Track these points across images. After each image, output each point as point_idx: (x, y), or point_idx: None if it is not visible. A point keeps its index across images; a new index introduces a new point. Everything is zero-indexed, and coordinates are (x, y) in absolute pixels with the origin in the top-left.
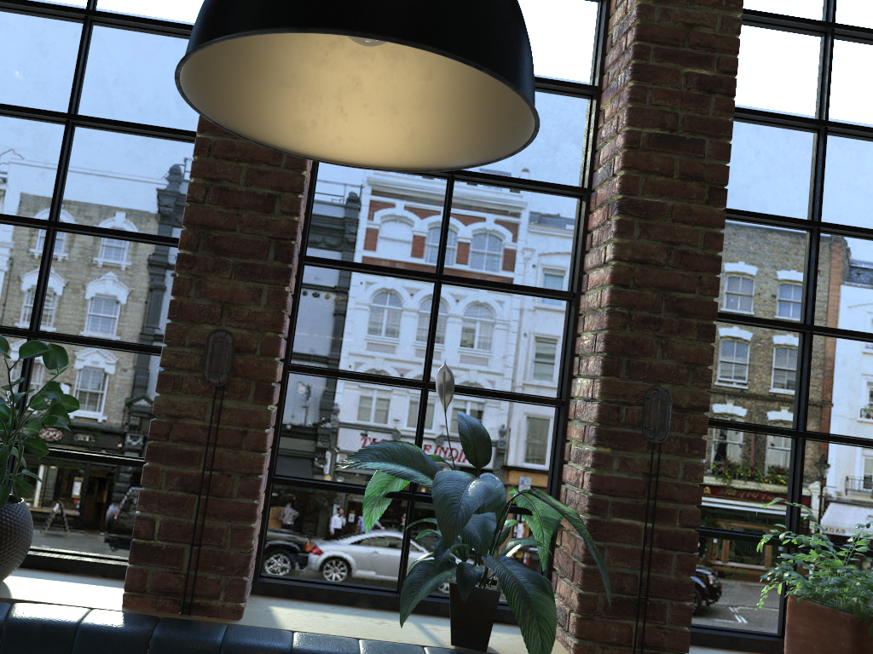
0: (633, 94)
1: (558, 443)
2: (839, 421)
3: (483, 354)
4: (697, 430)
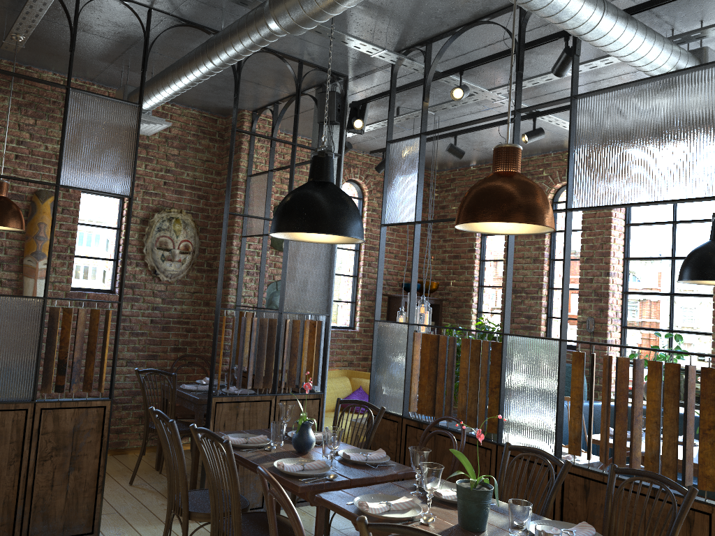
0: None
1: None
2: None
3: None
4: None
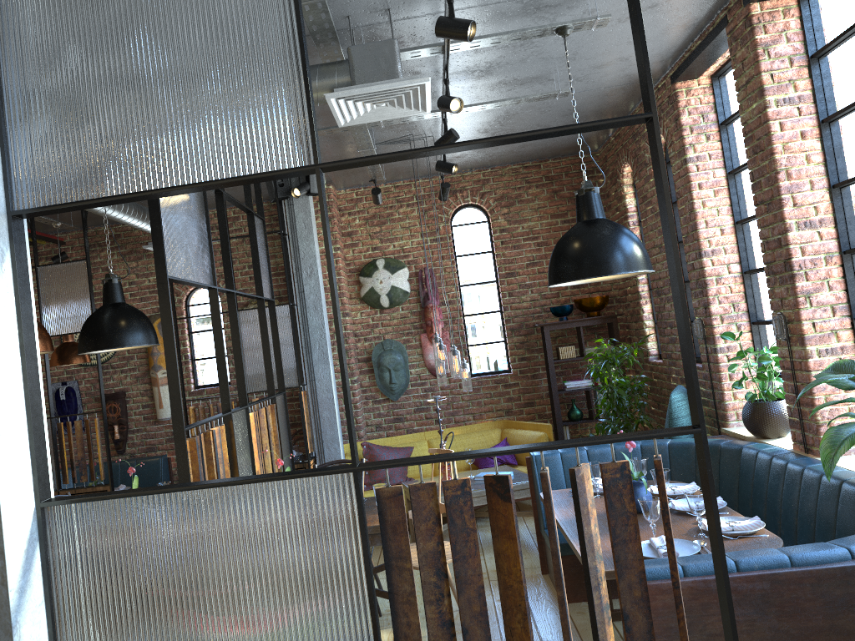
0: None
1: None
2: None
3: None
4: None
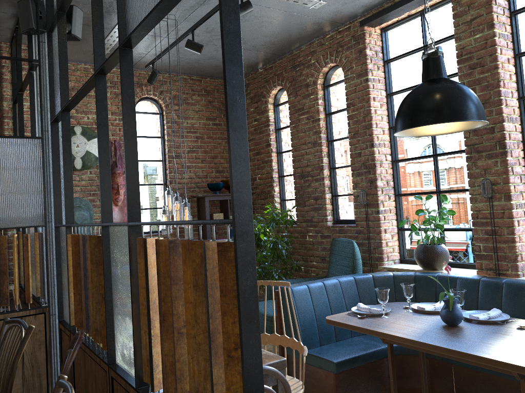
0: None
1: None
2: None
3: None
4: None
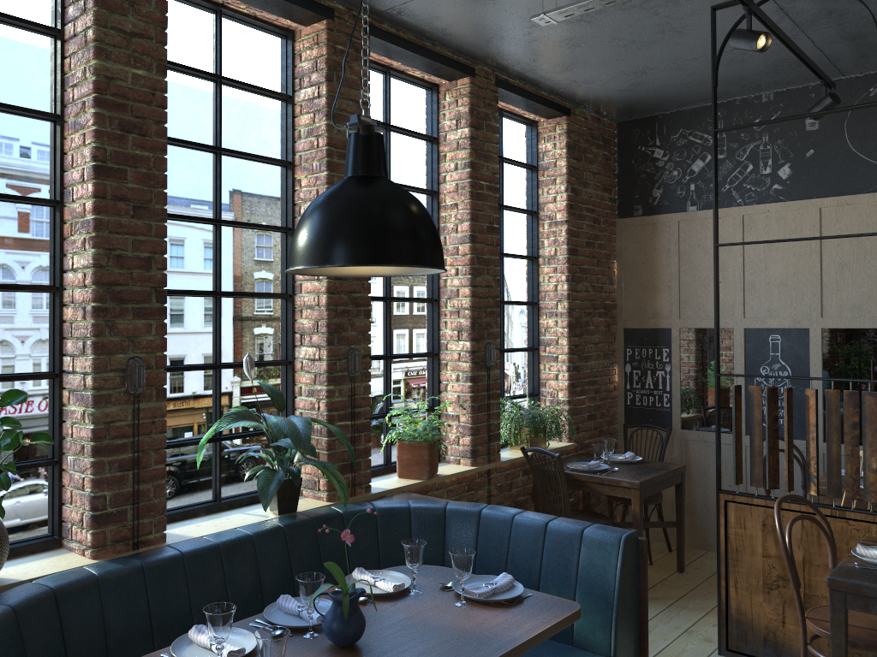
0: (329, 179)
1: (290, 386)
2: (401, 346)
3: (246, 340)
4: (367, 367)
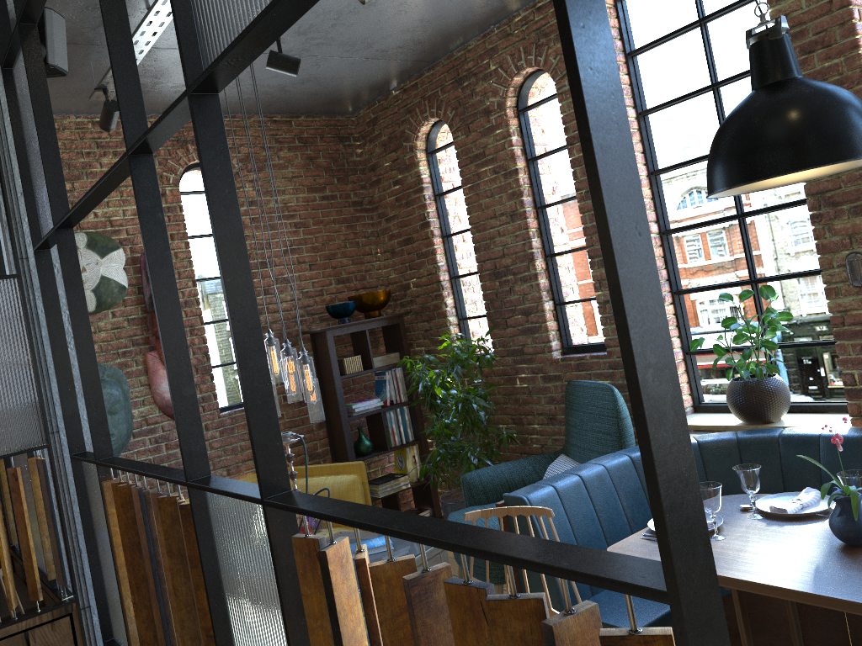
0: None
1: None
2: None
3: None
4: None
